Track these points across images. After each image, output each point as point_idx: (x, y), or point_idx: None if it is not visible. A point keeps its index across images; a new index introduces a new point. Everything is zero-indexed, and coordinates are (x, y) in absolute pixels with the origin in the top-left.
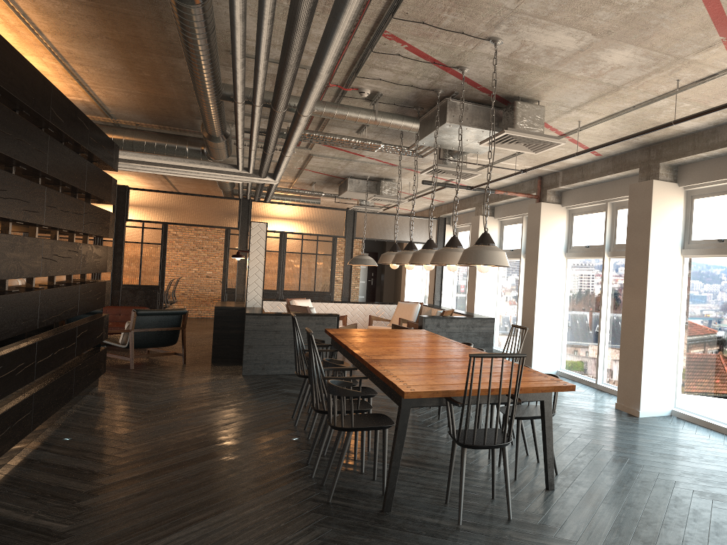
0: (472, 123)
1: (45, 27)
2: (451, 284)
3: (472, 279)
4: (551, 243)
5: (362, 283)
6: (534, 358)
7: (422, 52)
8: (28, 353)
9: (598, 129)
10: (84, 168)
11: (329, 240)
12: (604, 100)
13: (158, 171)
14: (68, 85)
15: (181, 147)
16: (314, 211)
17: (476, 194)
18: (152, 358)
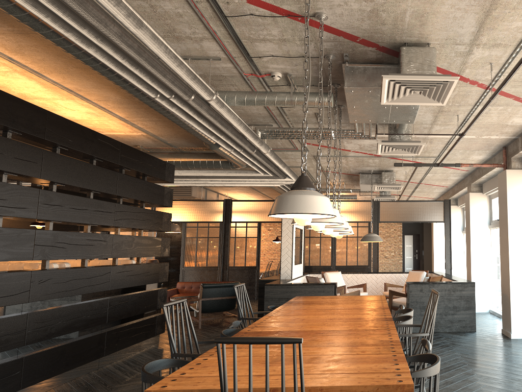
0: (371, 84)
1: (35, 67)
2: (462, 254)
3: (468, 248)
4: (520, 206)
5: (409, 258)
6: (513, 321)
7: (266, 2)
8: (9, 323)
9: (519, 70)
10: (114, 178)
11: (365, 225)
12: (495, 20)
13: (222, 183)
14: (119, 122)
15: (216, 161)
16: (349, 204)
17: (465, 175)
18: (224, 320)
